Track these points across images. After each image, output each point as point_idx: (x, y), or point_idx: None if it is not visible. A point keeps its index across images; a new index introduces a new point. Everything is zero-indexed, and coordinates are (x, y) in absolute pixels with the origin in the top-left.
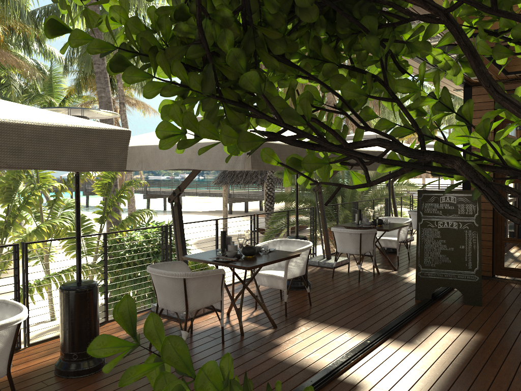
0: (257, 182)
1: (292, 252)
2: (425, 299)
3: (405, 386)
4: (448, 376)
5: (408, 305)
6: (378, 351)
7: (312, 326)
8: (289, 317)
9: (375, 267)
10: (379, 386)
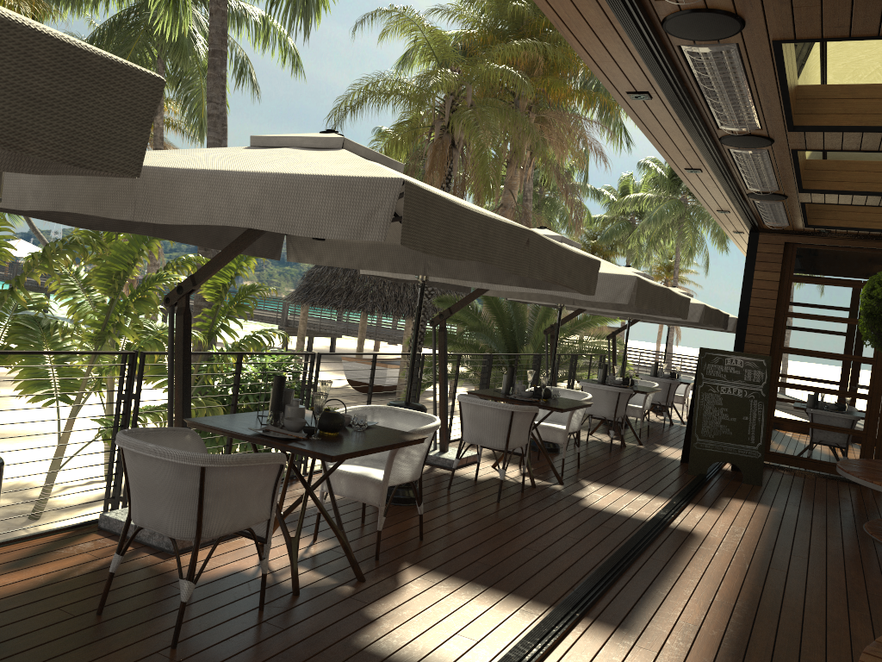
0: (365, 308)
1: (581, 401)
2: (699, 473)
3: (735, 536)
4: (769, 534)
5: (685, 478)
6: (688, 511)
7: (600, 486)
8: (567, 477)
9: (613, 438)
10: (712, 534)
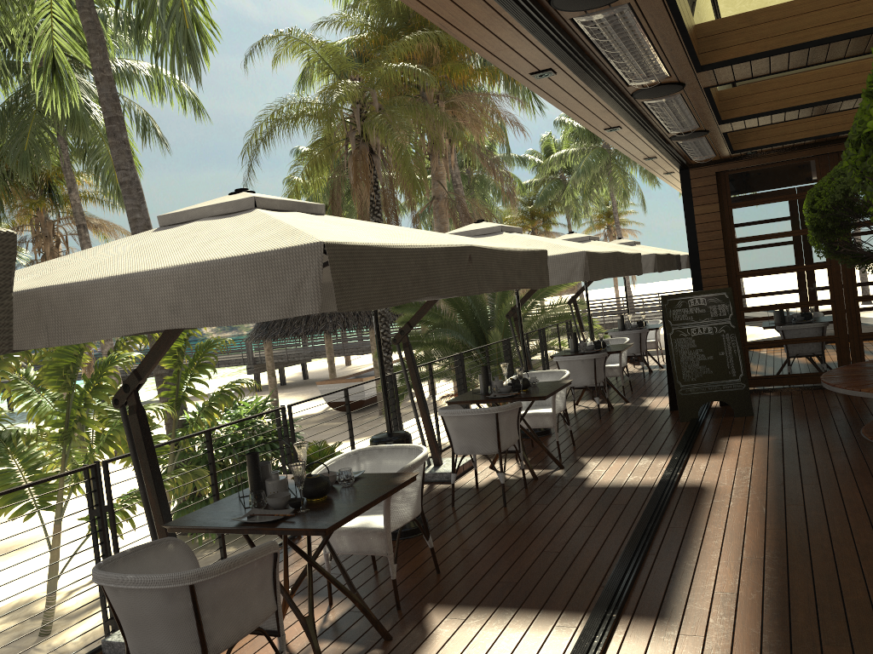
0: (327, 329)
1: (560, 380)
2: (691, 419)
3: (744, 479)
4: (775, 466)
5: (679, 427)
6: (692, 463)
7: (600, 460)
8: (565, 458)
9: (599, 403)
10: (721, 483)
